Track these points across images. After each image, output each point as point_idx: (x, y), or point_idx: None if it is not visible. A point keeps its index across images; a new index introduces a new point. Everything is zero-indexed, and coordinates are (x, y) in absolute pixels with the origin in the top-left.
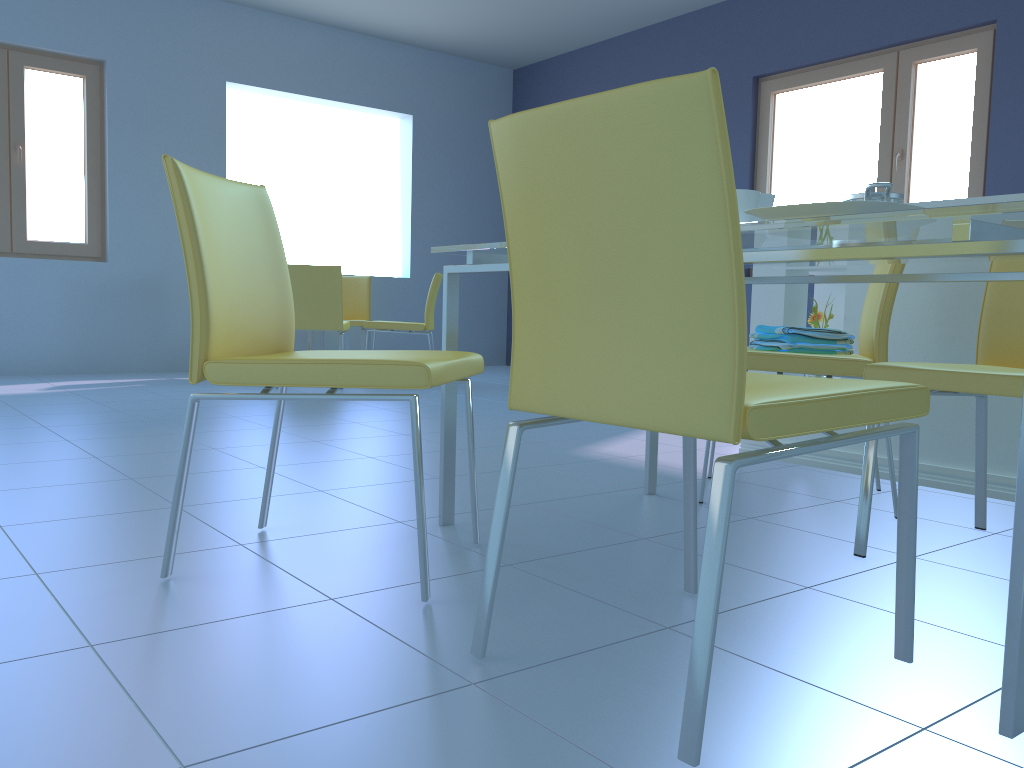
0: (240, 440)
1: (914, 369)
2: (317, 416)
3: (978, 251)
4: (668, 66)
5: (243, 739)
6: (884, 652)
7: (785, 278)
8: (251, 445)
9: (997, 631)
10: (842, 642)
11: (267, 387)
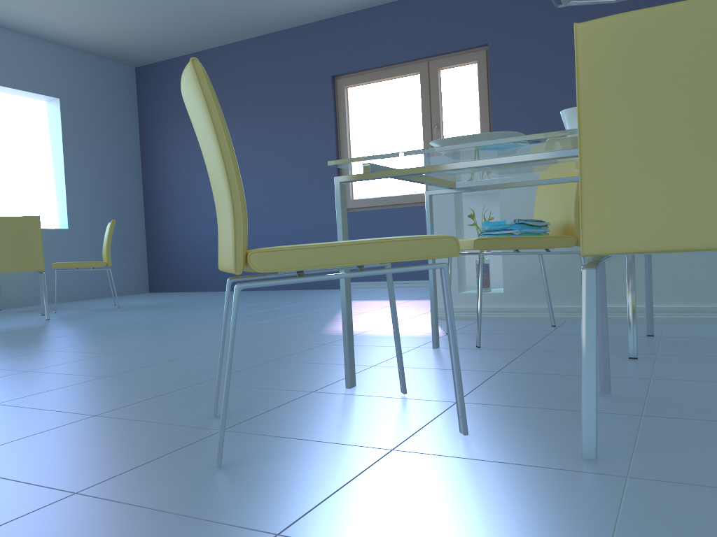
0: (38, 362)
1: None
2: (70, 338)
3: None
4: (266, 67)
5: None
6: None
7: (541, 181)
8: (58, 364)
9: None
10: None
11: (299, 272)
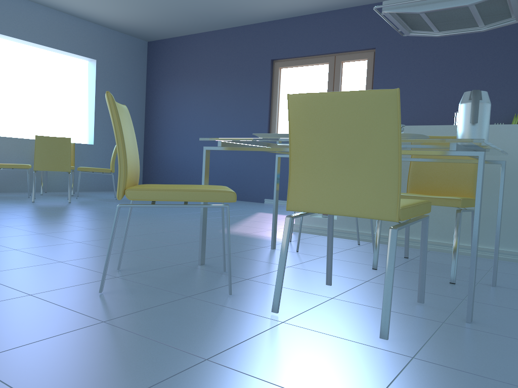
0: (49, 229)
1: None
2: (75, 216)
3: (459, 154)
4: (230, 50)
5: (218, 348)
6: (411, 301)
7: None
8: (59, 231)
9: (440, 291)
10: (395, 298)
11: (153, 201)
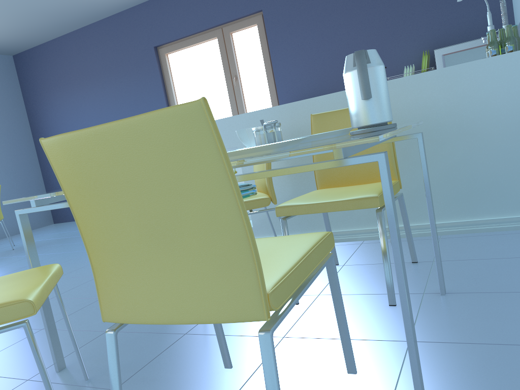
0: None
1: (300, 205)
2: None
3: (350, 163)
4: (106, 45)
5: None
6: (340, 370)
7: None
8: None
9: (378, 331)
10: (318, 372)
11: None
